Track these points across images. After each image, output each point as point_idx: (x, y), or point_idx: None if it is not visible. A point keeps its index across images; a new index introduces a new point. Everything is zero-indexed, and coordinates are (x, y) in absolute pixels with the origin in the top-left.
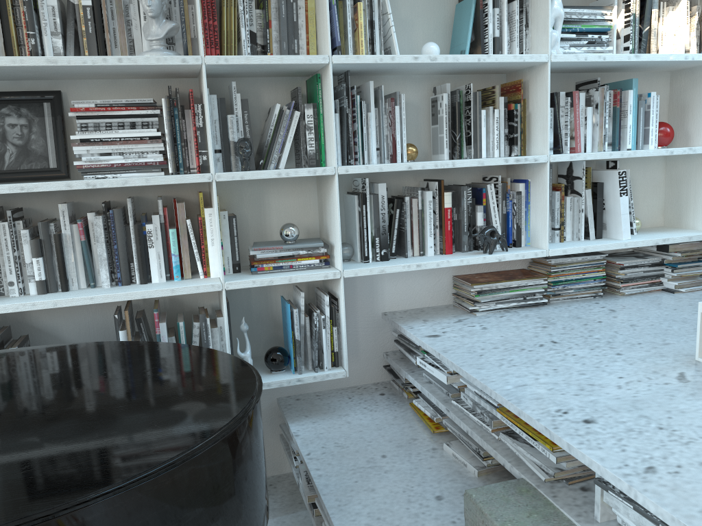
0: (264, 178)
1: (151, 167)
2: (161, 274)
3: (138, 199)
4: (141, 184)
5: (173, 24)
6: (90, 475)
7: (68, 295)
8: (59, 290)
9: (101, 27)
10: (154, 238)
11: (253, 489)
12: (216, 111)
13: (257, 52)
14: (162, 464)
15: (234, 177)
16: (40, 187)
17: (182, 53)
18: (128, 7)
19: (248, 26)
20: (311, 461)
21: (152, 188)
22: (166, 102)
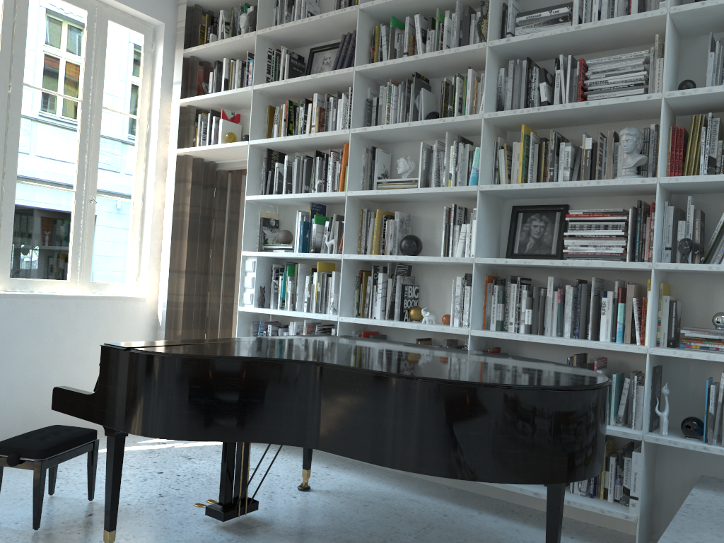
0: (696, 270)
1: (614, 257)
2: (606, 336)
3: (607, 282)
4: (598, 266)
5: (641, 157)
6: (474, 379)
7: (539, 336)
8: (538, 334)
9: (595, 162)
10: (606, 307)
11: (571, 440)
12: (671, 218)
13: (715, 173)
14: (507, 385)
15: (669, 266)
16: (534, 262)
17: (651, 176)
18: (617, 148)
19: (707, 153)
20: (686, 507)
21: (619, 274)
22: (631, 211)
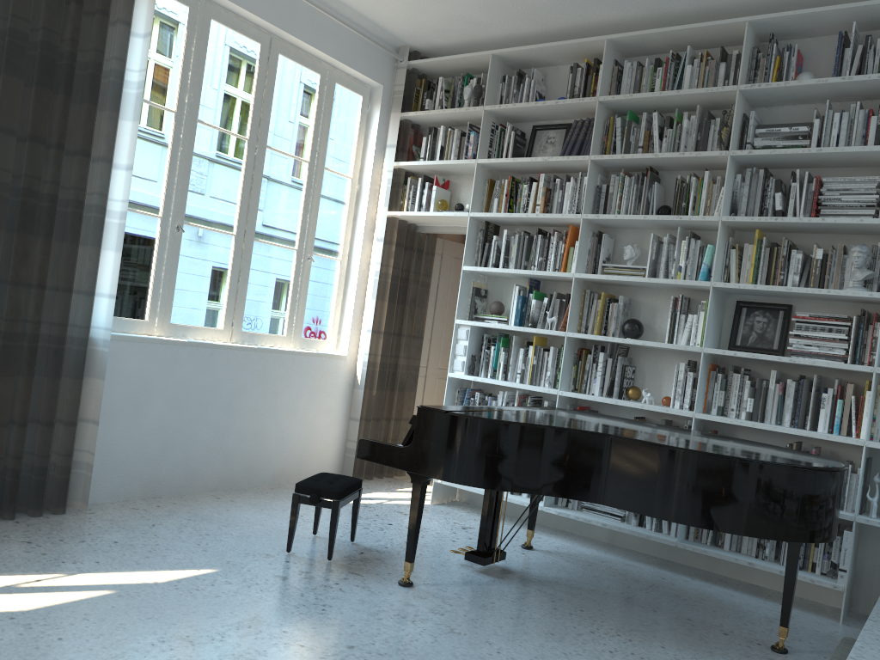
0: None
1: (835, 357)
2: (824, 427)
3: (825, 378)
4: (823, 365)
5: (870, 272)
6: (745, 456)
7: (761, 423)
8: (758, 421)
9: (824, 271)
10: (825, 402)
11: (819, 510)
12: None
13: None
14: (774, 462)
15: None
16: (762, 356)
17: (876, 288)
18: (845, 260)
19: None
20: None
21: (836, 373)
22: (856, 318)
